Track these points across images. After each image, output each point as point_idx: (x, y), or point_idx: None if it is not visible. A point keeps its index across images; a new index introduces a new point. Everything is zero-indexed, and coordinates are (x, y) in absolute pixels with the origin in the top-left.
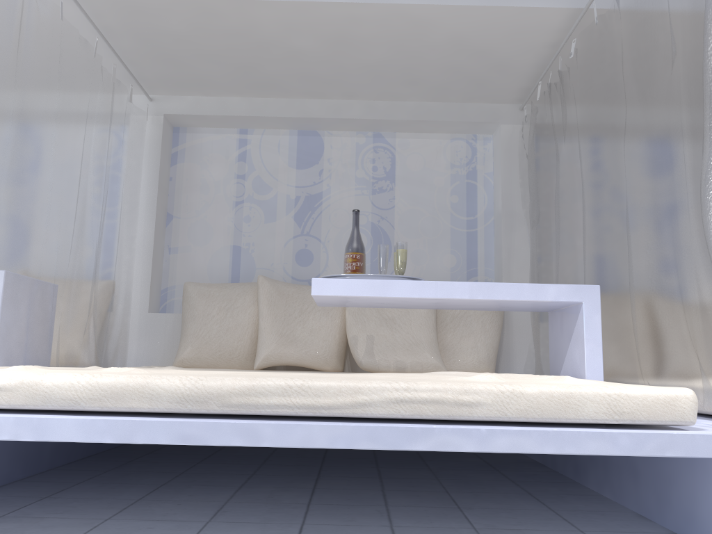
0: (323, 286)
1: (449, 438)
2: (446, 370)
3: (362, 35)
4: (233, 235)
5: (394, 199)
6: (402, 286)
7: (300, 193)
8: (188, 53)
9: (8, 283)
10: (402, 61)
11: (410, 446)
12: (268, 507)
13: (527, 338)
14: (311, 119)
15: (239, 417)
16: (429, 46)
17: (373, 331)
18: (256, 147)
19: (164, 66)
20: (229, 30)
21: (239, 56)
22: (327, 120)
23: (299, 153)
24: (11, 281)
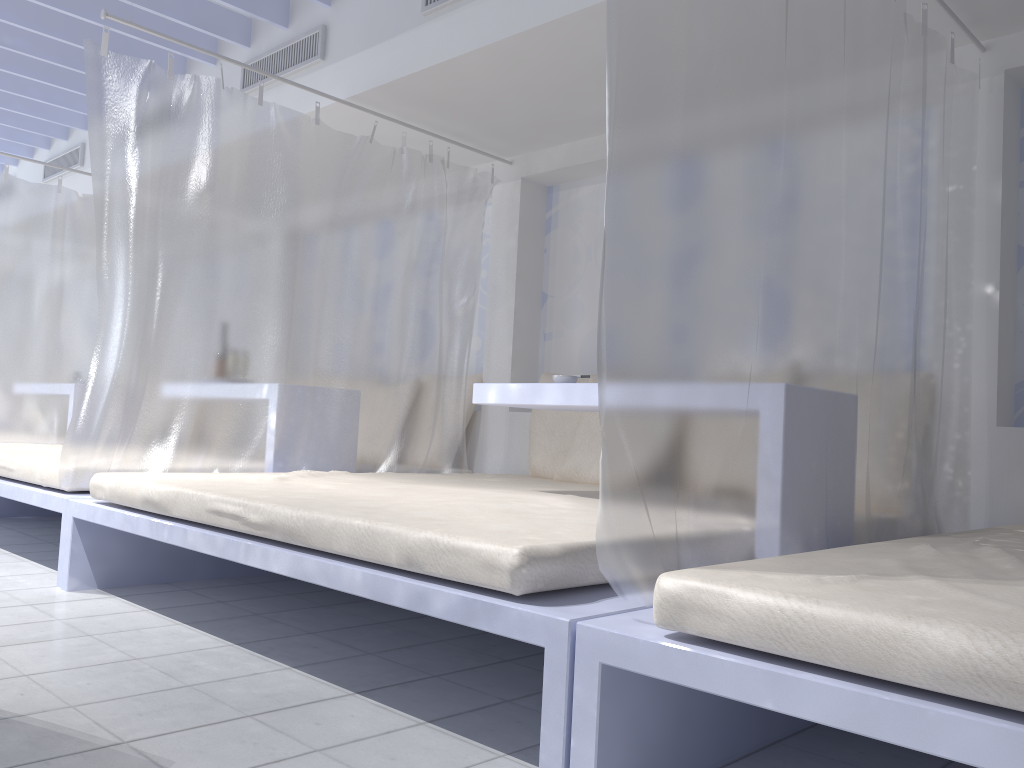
0: None
1: None
2: None
3: None
4: None
5: None
6: None
7: None
8: None
9: (71, 392)
10: None
11: None
12: None
13: (498, 430)
14: None
15: None
16: None
17: None
18: None
19: None
20: None
21: None
22: None
23: None
24: (73, 390)
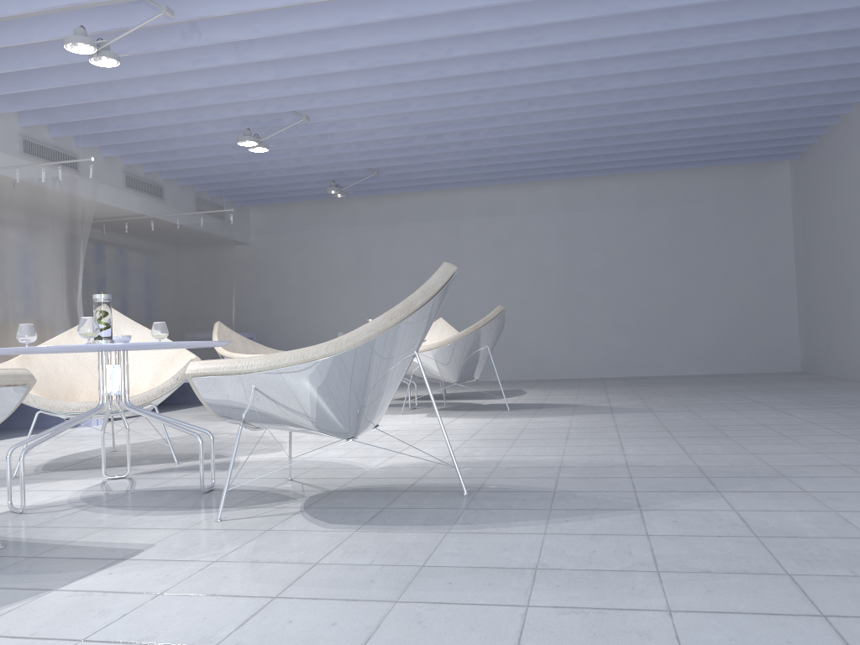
0: None
1: None
2: None
3: None
4: None
5: None
6: None
7: None
8: None
9: None
10: None
11: None
12: None
13: None
14: None
15: None
16: None
17: None
18: None
19: None
20: None
21: None
22: None
23: None
24: None
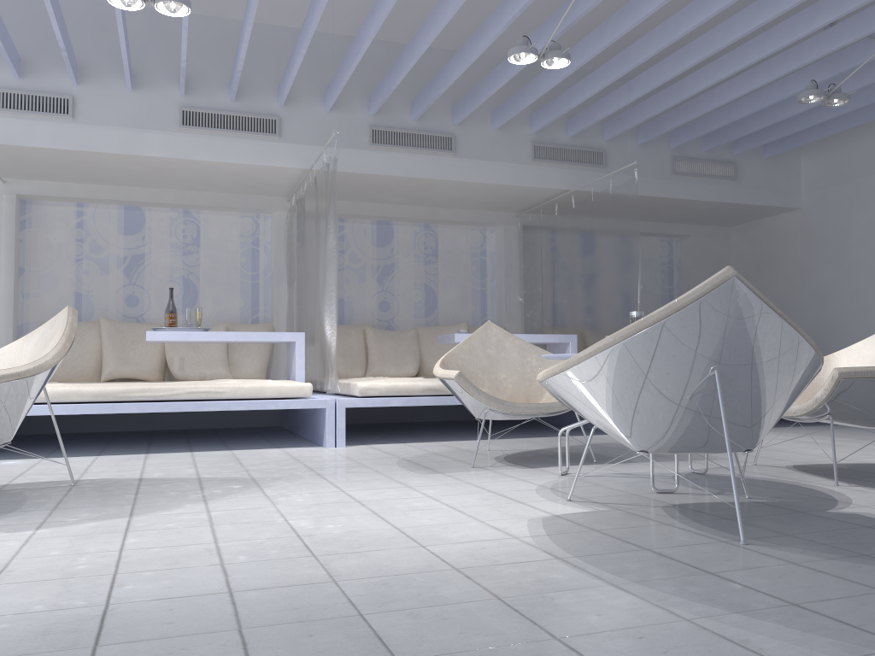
0: (153, 335)
1: (212, 405)
2: (233, 378)
3: (174, 167)
4: (75, 284)
5: (199, 259)
6: (198, 335)
7: (127, 253)
8: (45, 165)
9: None
10: (202, 177)
11: (196, 409)
12: (128, 448)
13: None
14: (135, 201)
15: (120, 402)
16: (219, 173)
17: (184, 354)
18: (91, 218)
19: (23, 168)
20: (80, 160)
21: (84, 168)
22: (148, 202)
23: (126, 223)
24: None
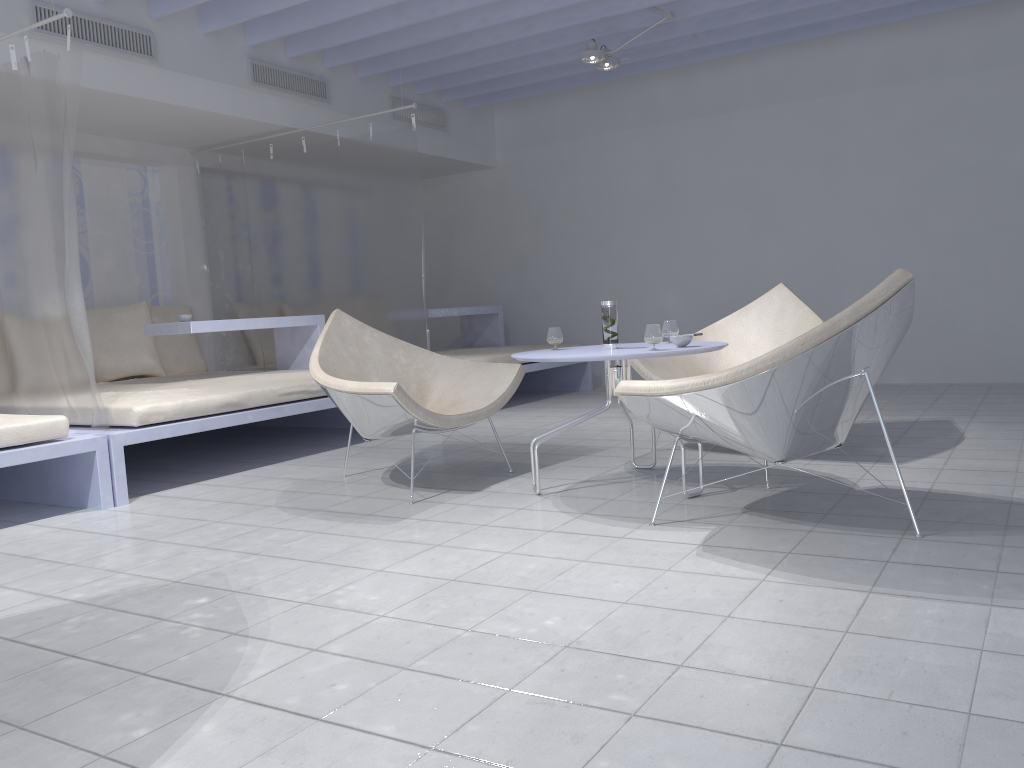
0: None
1: None
2: None
3: None
4: None
5: None
6: None
7: None
8: None
9: None
10: None
11: None
12: None
13: None
14: None
15: None
16: None
17: None
18: None
19: None
20: None
21: None
22: None
23: None
24: None
